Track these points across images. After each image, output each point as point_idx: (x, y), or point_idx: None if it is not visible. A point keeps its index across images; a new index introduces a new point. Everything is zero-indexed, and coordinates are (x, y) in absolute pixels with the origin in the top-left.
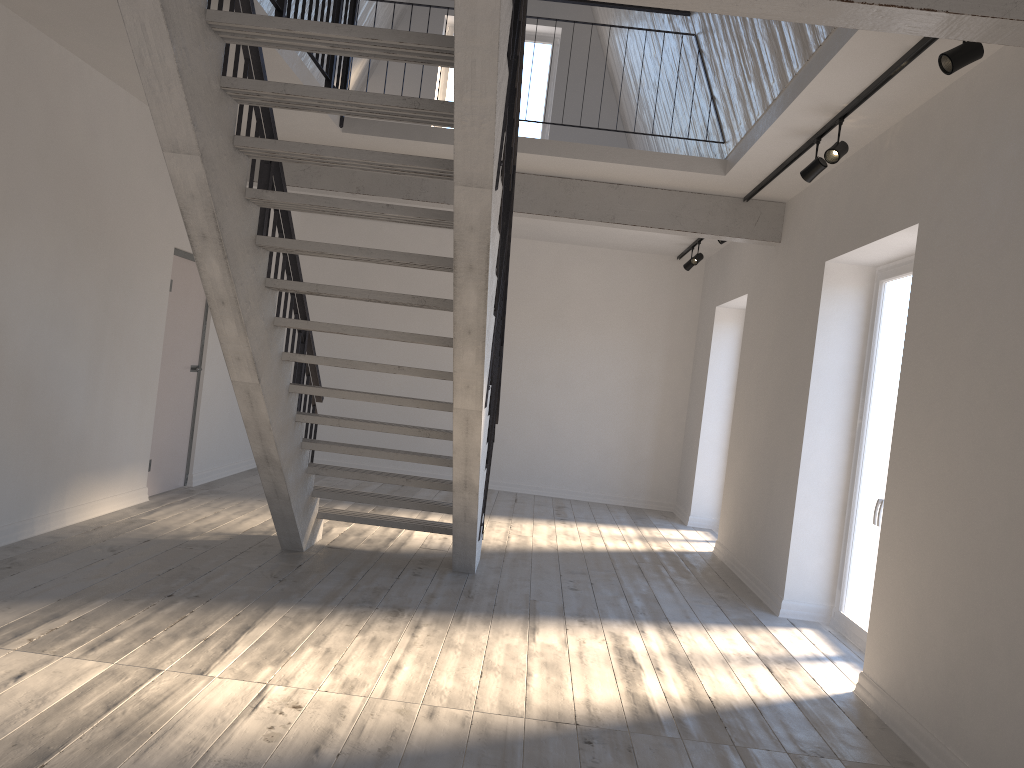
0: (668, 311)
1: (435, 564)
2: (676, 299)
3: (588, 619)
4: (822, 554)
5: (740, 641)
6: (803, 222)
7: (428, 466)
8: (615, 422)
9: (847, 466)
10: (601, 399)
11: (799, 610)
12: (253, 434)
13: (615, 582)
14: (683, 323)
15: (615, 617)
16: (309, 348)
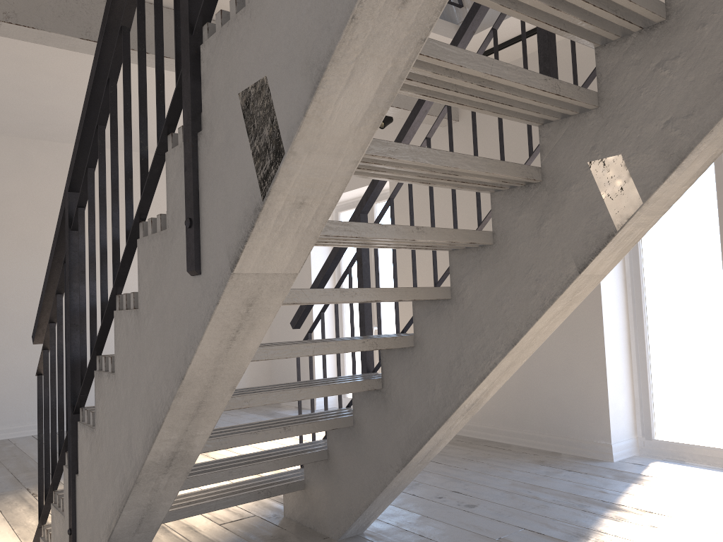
0: None
1: (299, 541)
2: None
3: (595, 537)
4: (625, 391)
5: (696, 498)
6: None
7: (4, 420)
8: None
9: (626, 306)
10: None
11: (622, 449)
12: (183, 410)
13: (460, 481)
14: None
15: (592, 521)
16: (63, 244)
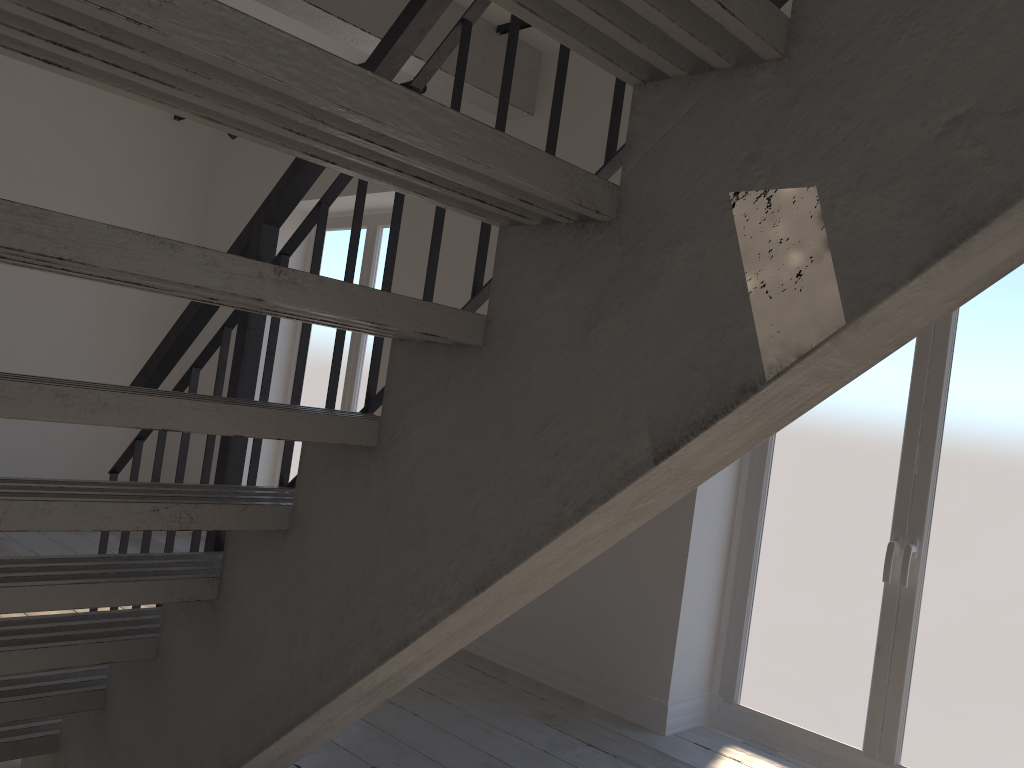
0: (158, 201)
1: None
2: (171, 183)
3: None
4: (707, 618)
5: None
6: (629, 87)
7: None
8: (65, 377)
9: (737, 478)
10: (40, 338)
11: (683, 715)
12: None
13: (395, 744)
14: (180, 223)
15: None
16: None
